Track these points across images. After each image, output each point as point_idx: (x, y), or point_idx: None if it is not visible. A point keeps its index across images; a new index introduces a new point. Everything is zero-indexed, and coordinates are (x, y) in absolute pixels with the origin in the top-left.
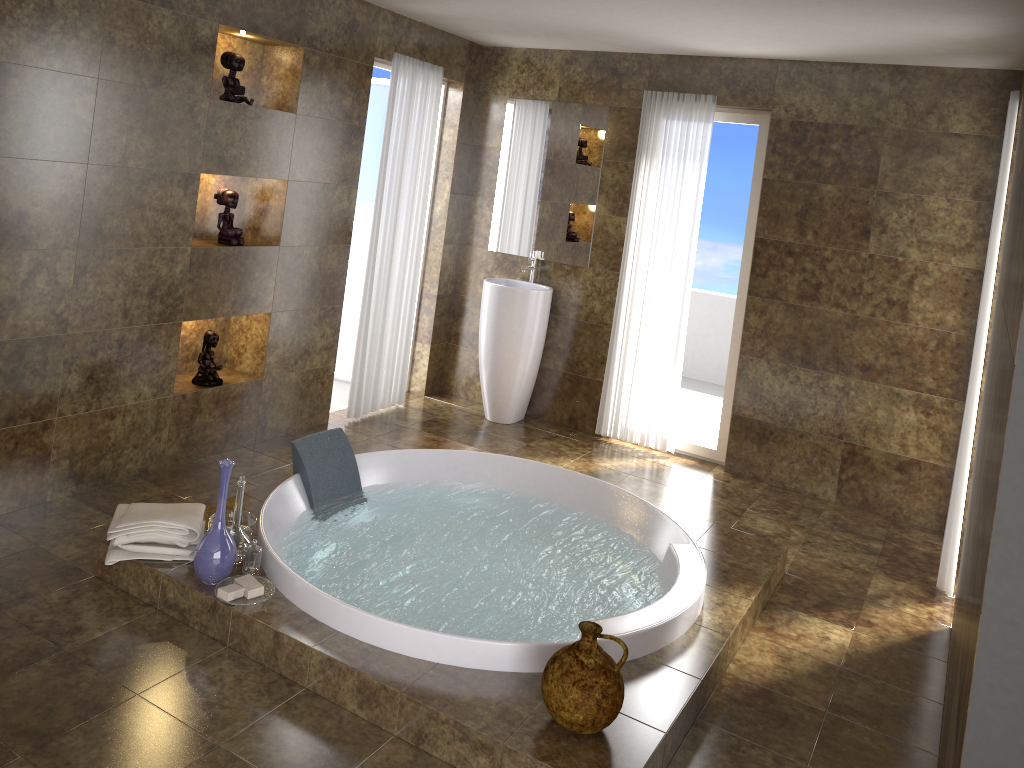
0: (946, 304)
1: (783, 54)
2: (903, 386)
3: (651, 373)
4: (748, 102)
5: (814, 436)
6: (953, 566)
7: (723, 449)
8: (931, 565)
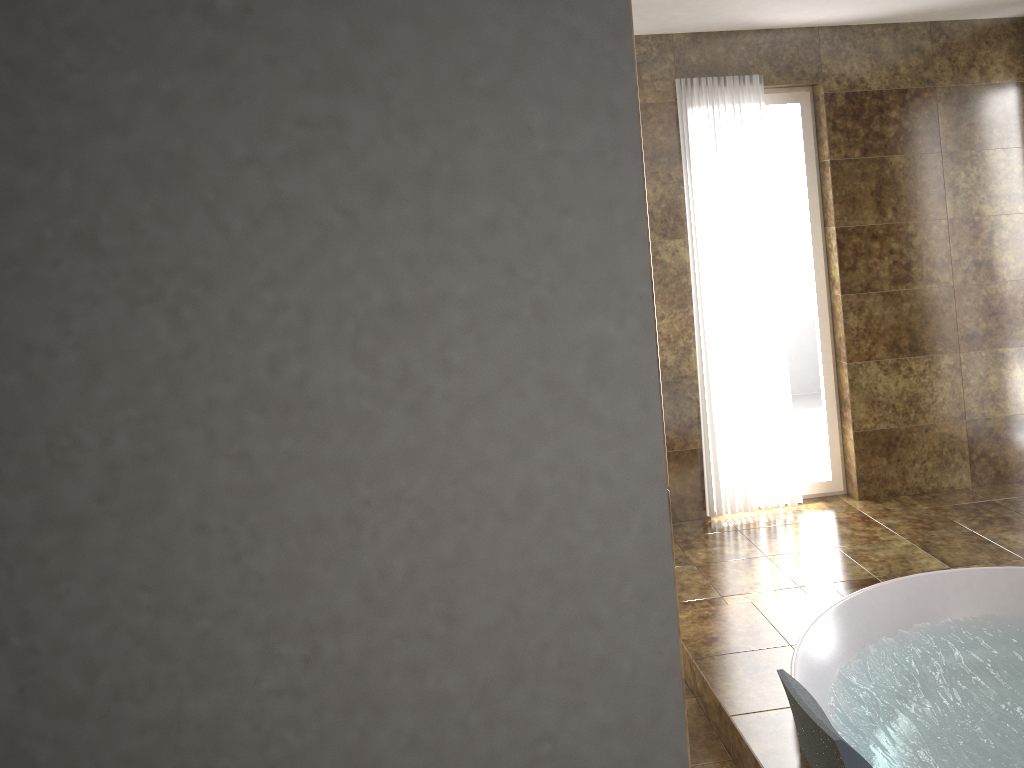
0: (1023, 252)
1: (844, 18)
2: (1005, 345)
3: (760, 418)
4: (796, 78)
5: (938, 425)
6: None
7: (838, 476)
8: None
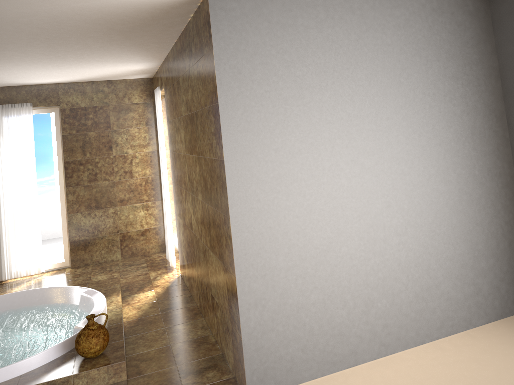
0: (145, 167)
1: (62, 81)
2: (137, 202)
3: (25, 239)
4: (48, 103)
5: (107, 236)
6: (174, 255)
7: (68, 259)
8: (164, 261)
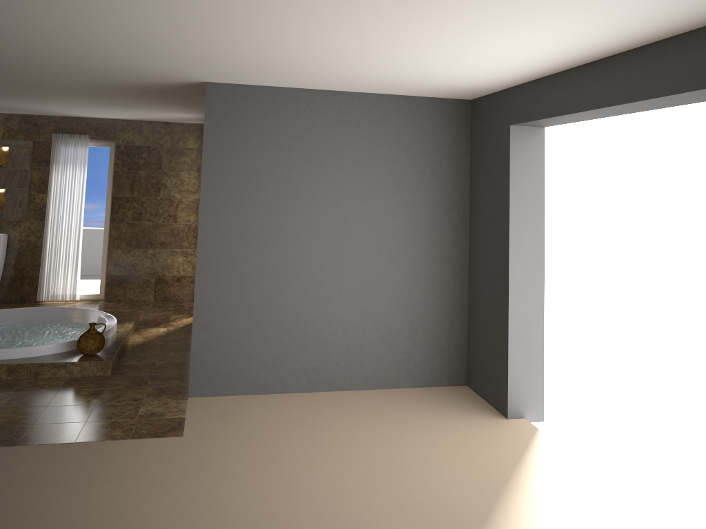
0: (190, 213)
1: (120, 118)
2: (177, 248)
3: (65, 265)
4: (105, 137)
5: (143, 276)
6: None
7: (103, 292)
8: (191, 309)
